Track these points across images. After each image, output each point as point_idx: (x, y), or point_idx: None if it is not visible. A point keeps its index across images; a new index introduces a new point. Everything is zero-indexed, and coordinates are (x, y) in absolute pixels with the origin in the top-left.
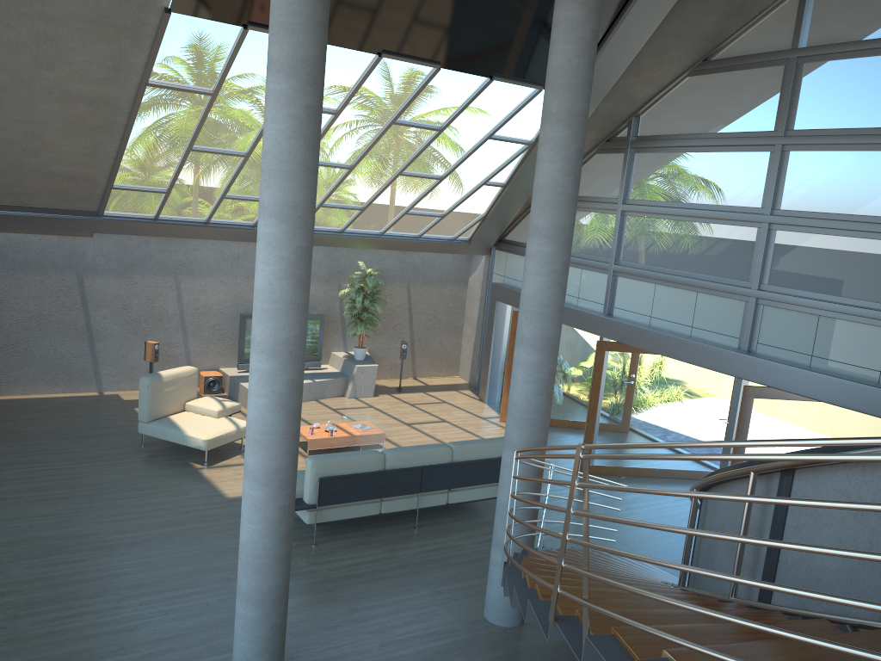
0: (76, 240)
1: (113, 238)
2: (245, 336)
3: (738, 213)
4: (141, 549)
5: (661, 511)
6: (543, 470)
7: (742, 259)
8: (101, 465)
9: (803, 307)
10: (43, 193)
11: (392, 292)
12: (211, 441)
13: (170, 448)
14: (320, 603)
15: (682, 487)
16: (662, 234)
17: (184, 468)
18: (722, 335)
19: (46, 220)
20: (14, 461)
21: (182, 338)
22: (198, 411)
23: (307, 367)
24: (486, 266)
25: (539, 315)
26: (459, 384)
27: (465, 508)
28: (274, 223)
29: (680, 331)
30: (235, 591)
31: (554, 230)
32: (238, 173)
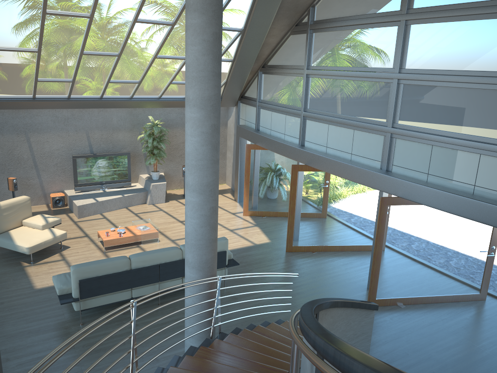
0: None
1: None
2: (77, 169)
3: (378, 72)
4: None
5: (334, 278)
6: (215, 279)
7: (381, 106)
8: None
9: (421, 139)
10: None
11: (177, 134)
12: (32, 247)
13: (12, 252)
14: None
15: (353, 258)
16: (331, 89)
17: (15, 267)
18: (370, 159)
19: None
20: None
21: (36, 173)
22: (30, 226)
23: (122, 186)
24: (236, 113)
25: (197, 167)
26: (225, 189)
27: None
28: None
29: (345, 157)
30: (7, 371)
31: (201, 100)
32: (39, 64)
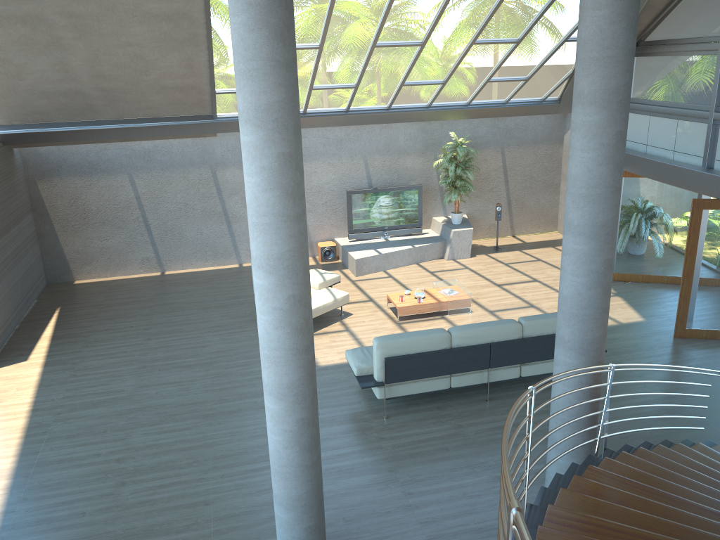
0: (206, 140)
1: (235, 135)
2: (352, 209)
3: None
4: (235, 418)
5: None
6: (602, 368)
7: None
8: (224, 333)
9: None
10: (164, 105)
11: (487, 157)
12: None
13: None
14: (378, 485)
15: None
16: None
17: None
18: None
19: (173, 127)
20: (160, 331)
21: None
22: None
23: (409, 233)
24: None
25: (588, 198)
26: (557, 240)
27: (541, 378)
28: (250, 130)
29: None
30: None
31: (603, 94)
32: (317, 65)
